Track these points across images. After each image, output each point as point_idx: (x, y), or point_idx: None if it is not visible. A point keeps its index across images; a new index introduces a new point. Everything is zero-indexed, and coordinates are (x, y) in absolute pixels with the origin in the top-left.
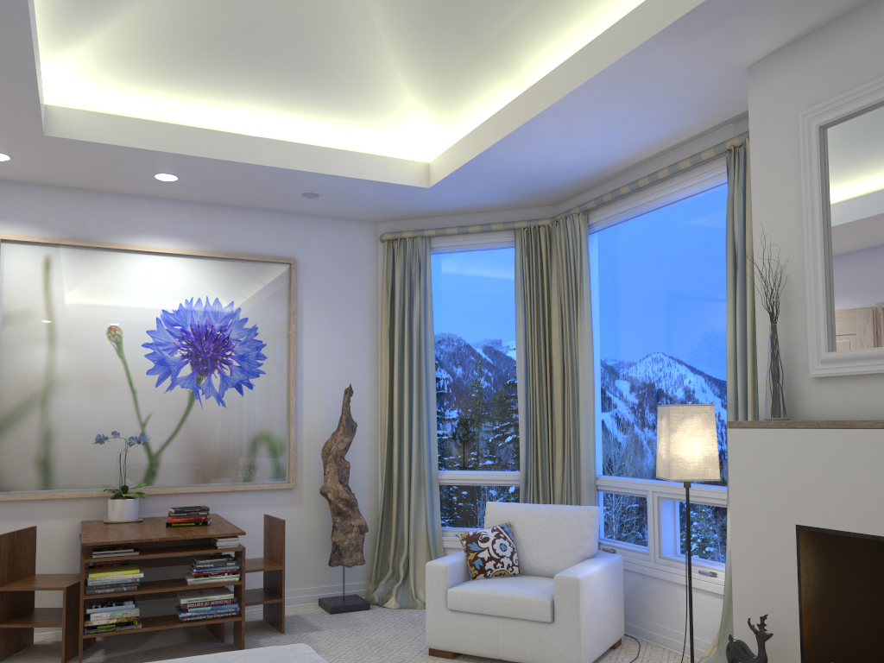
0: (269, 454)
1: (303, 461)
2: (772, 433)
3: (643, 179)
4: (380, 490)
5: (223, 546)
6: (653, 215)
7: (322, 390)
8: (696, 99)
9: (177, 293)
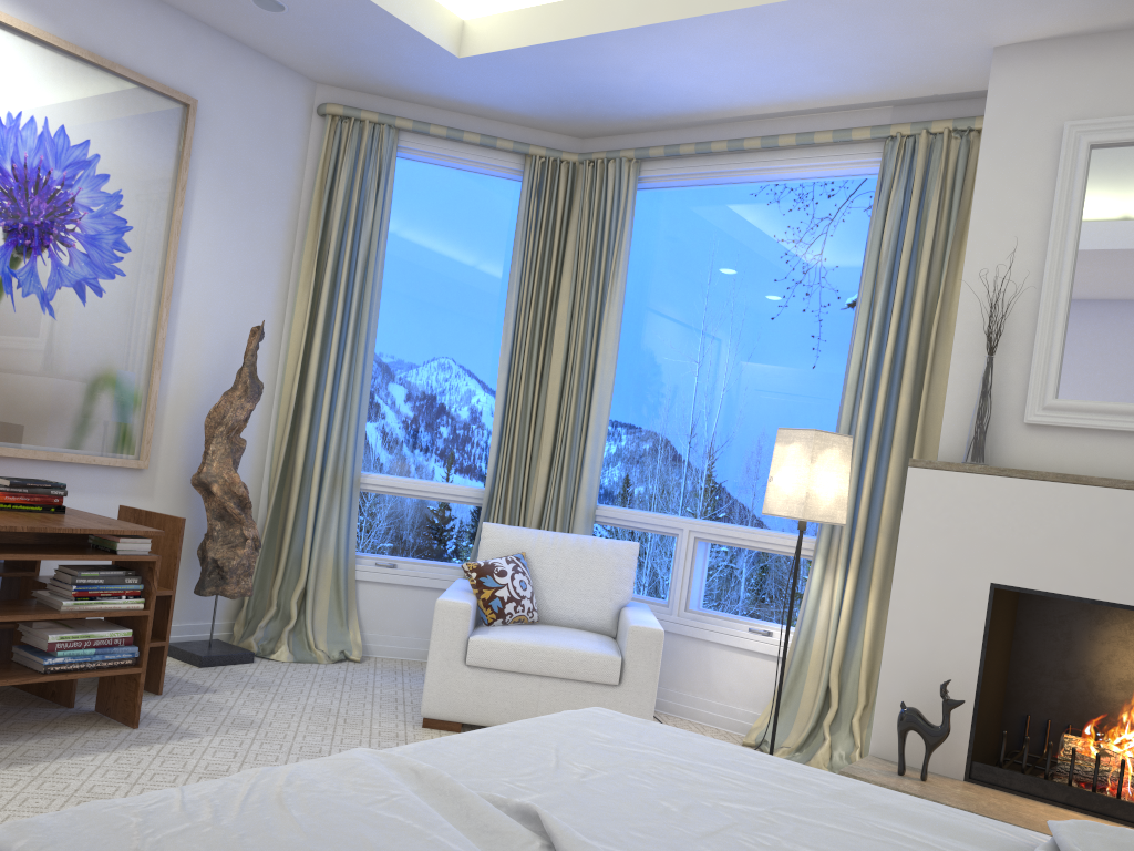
0: (115, 409)
1: (163, 429)
2: (975, 479)
3: (753, 141)
4: (264, 489)
5: (126, 550)
6: (740, 189)
7: (206, 323)
8: (902, 63)
9: None
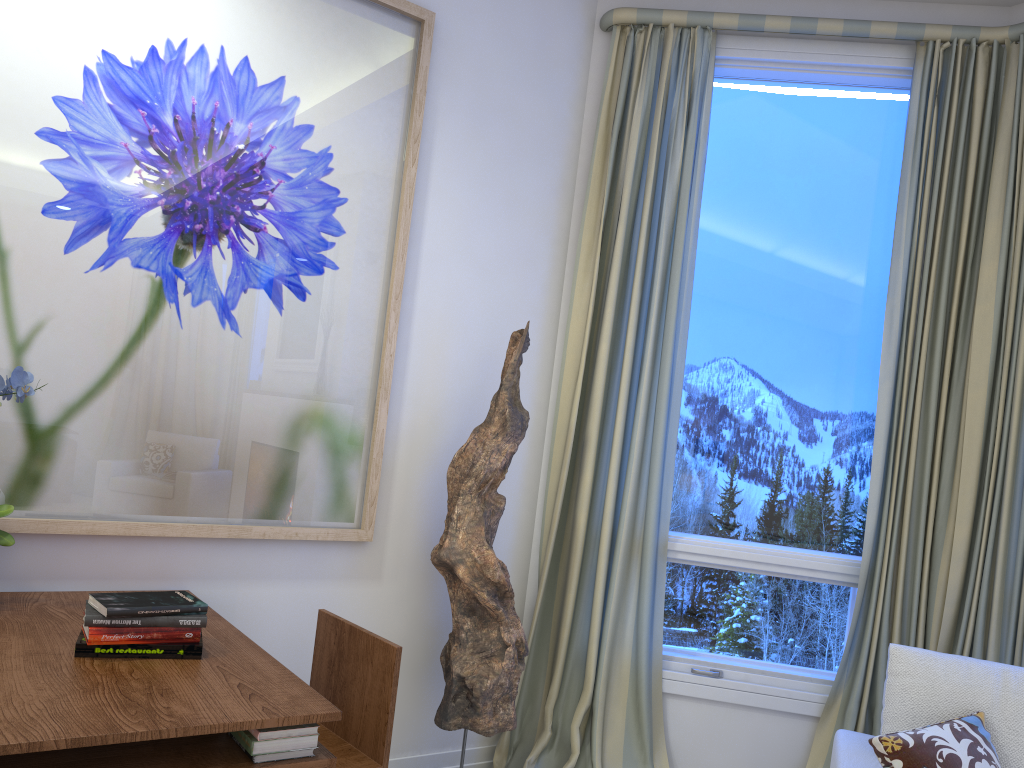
0: (326, 459)
1: (394, 482)
2: None
3: None
4: (533, 558)
5: (270, 754)
6: None
7: (450, 329)
8: None
9: (147, 18)
